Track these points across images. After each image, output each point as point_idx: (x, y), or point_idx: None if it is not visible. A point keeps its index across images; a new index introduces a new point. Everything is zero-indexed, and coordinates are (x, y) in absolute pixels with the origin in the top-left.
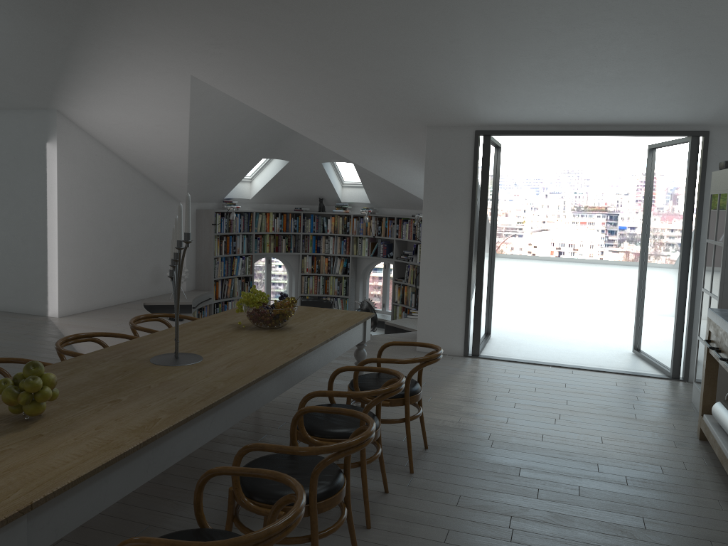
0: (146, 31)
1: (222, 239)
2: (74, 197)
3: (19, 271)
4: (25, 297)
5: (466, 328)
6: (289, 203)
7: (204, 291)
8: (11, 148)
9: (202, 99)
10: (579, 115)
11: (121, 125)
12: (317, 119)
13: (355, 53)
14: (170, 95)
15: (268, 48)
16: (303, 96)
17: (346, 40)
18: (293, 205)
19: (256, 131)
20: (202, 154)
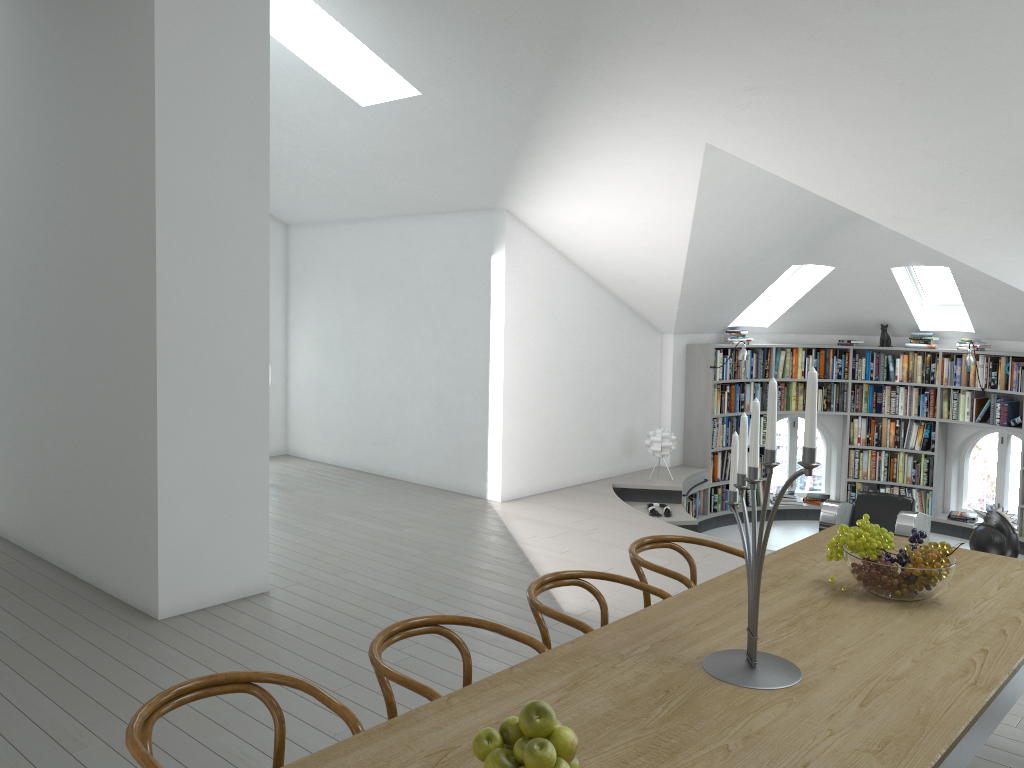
0: (643, 81)
1: (724, 390)
2: (524, 332)
3: (452, 433)
4: (459, 470)
5: None
6: (829, 333)
7: (696, 469)
8: (446, 265)
9: (716, 179)
10: None
11: (590, 226)
12: (917, 197)
13: (1018, 75)
14: (668, 177)
15: (846, 85)
16: (898, 160)
17: (1005, 51)
18: (836, 336)
19: (789, 224)
20: (704, 263)
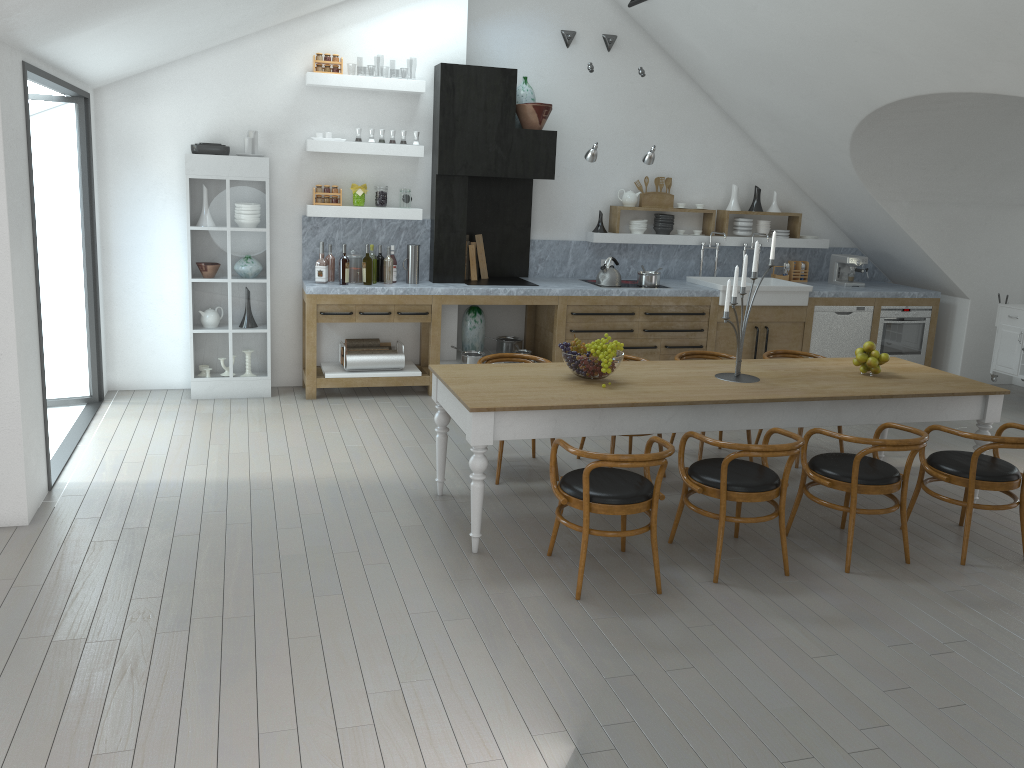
0: None
1: None
2: None
3: None
4: None
5: (48, 440)
6: None
7: None
8: None
9: None
10: (88, 60)
11: None
12: None
13: None
14: None
15: None
16: None
17: None
18: None
19: None
20: None
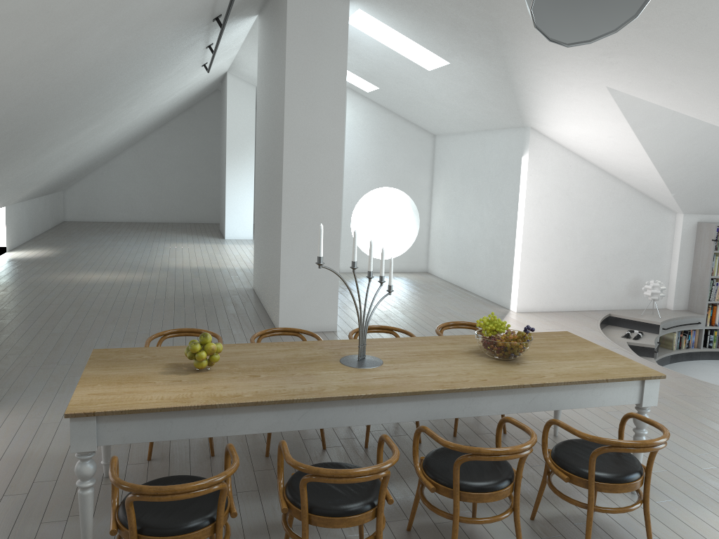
0: (547, 52)
1: None
2: (542, 206)
3: (497, 267)
4: (499, 290)
5: None
6: None
7: (693, 314)
8: (501, 162)
9: (636, 107)
10: None
11: (581, 138)
12: None
13: None
14: (601, 107)
15: (656, 49)
16: None
17: None
18: None
19: None
20: (673, 163)
